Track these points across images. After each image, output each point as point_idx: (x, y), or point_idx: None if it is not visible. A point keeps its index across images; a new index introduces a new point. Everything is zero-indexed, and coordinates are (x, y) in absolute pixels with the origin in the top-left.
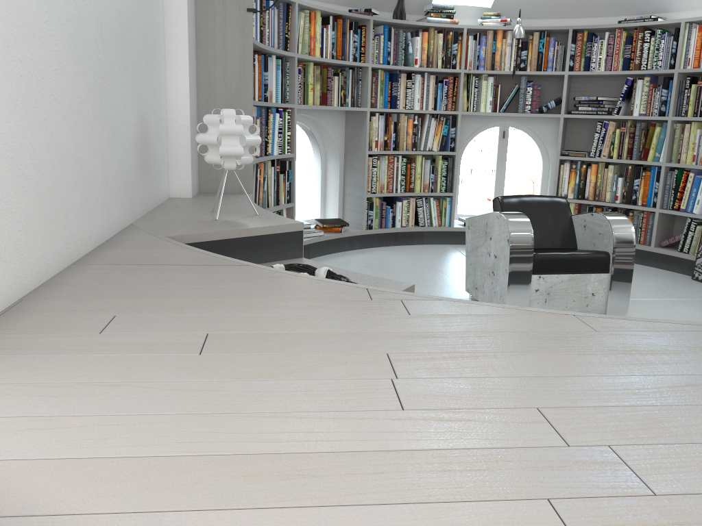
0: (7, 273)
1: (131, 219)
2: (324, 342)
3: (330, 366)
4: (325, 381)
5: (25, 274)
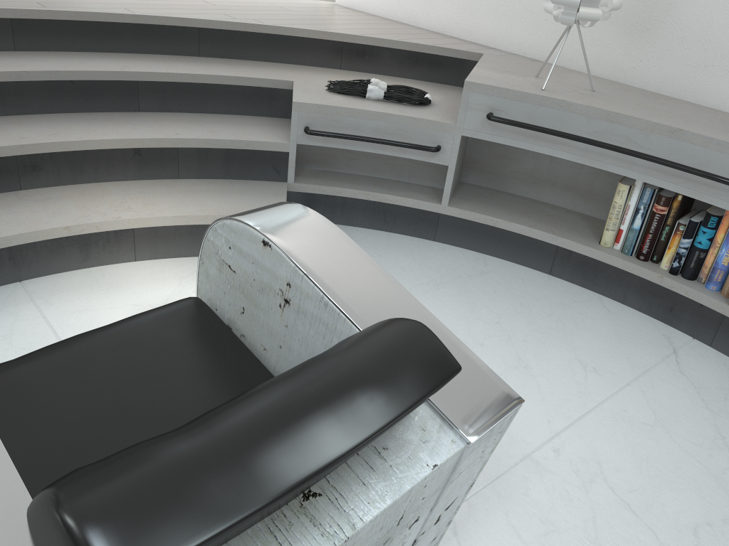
0: (388, 3)
1: (561, 62)
2: (244, 8)
3: (230, 4)
4: (226, 2)
5: (399, 11)
